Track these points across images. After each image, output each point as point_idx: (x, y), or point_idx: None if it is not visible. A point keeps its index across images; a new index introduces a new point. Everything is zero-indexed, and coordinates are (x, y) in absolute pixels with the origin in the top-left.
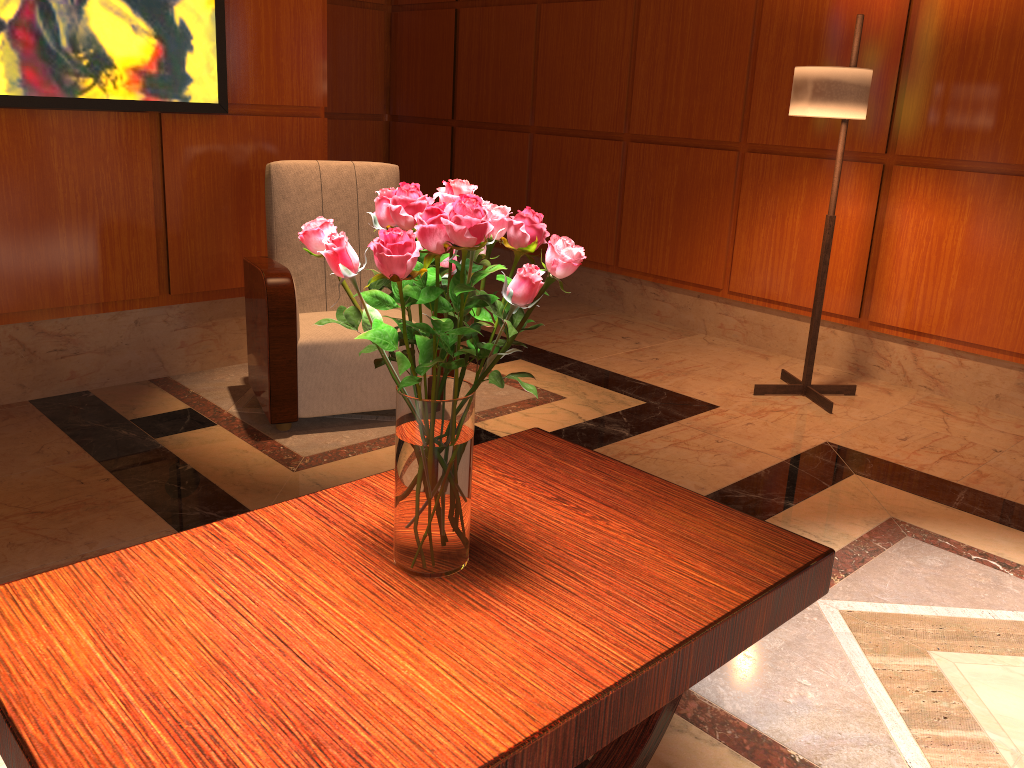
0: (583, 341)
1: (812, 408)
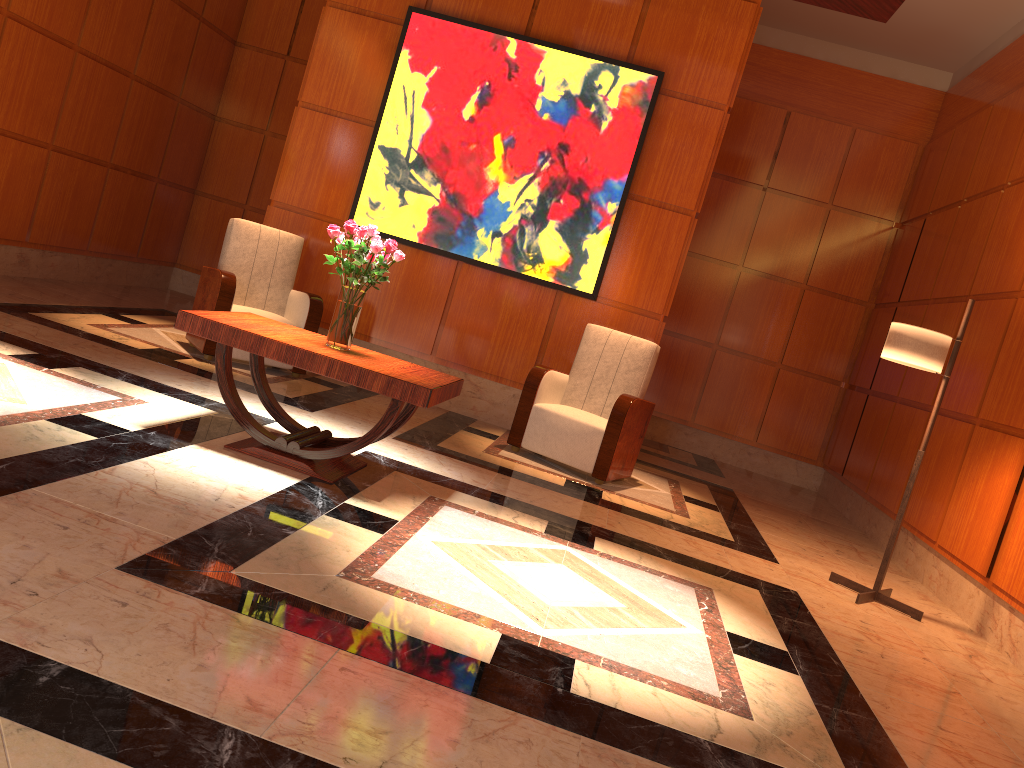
0: (797, 535)
1: (851, 598)
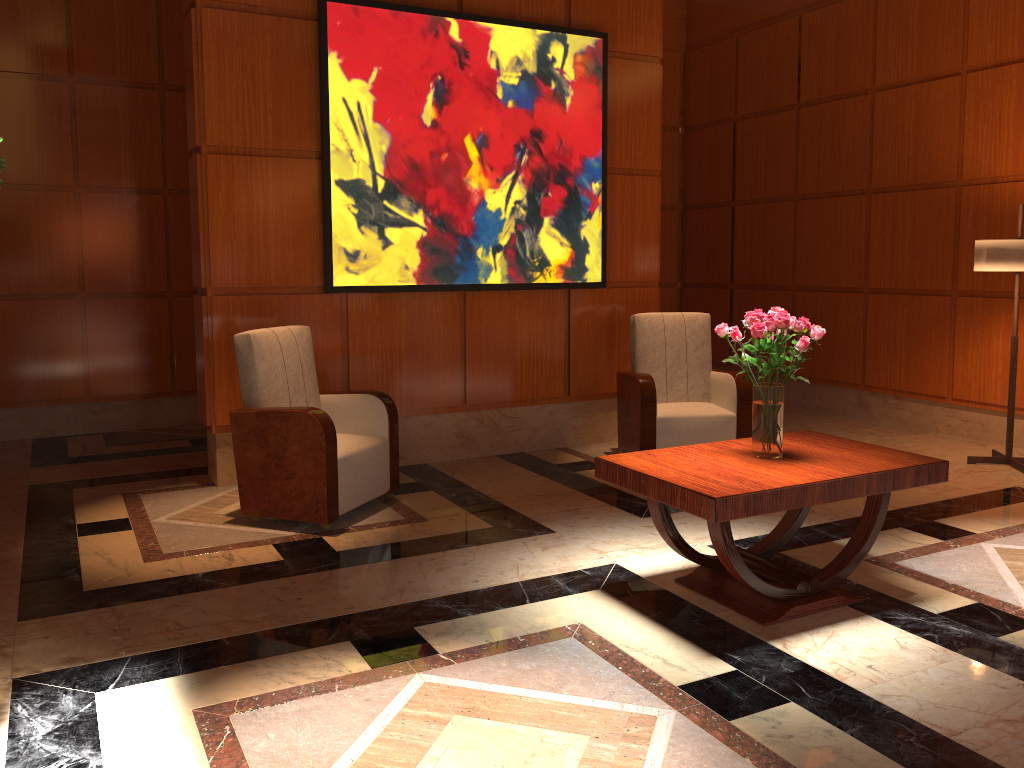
0: (838, 435)
1: (1011, 471)
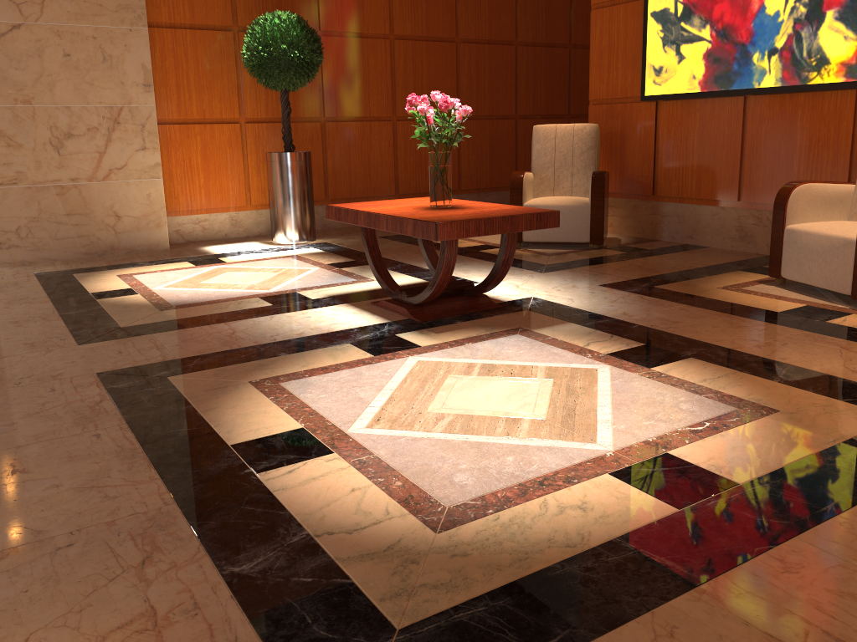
0: None
1: None
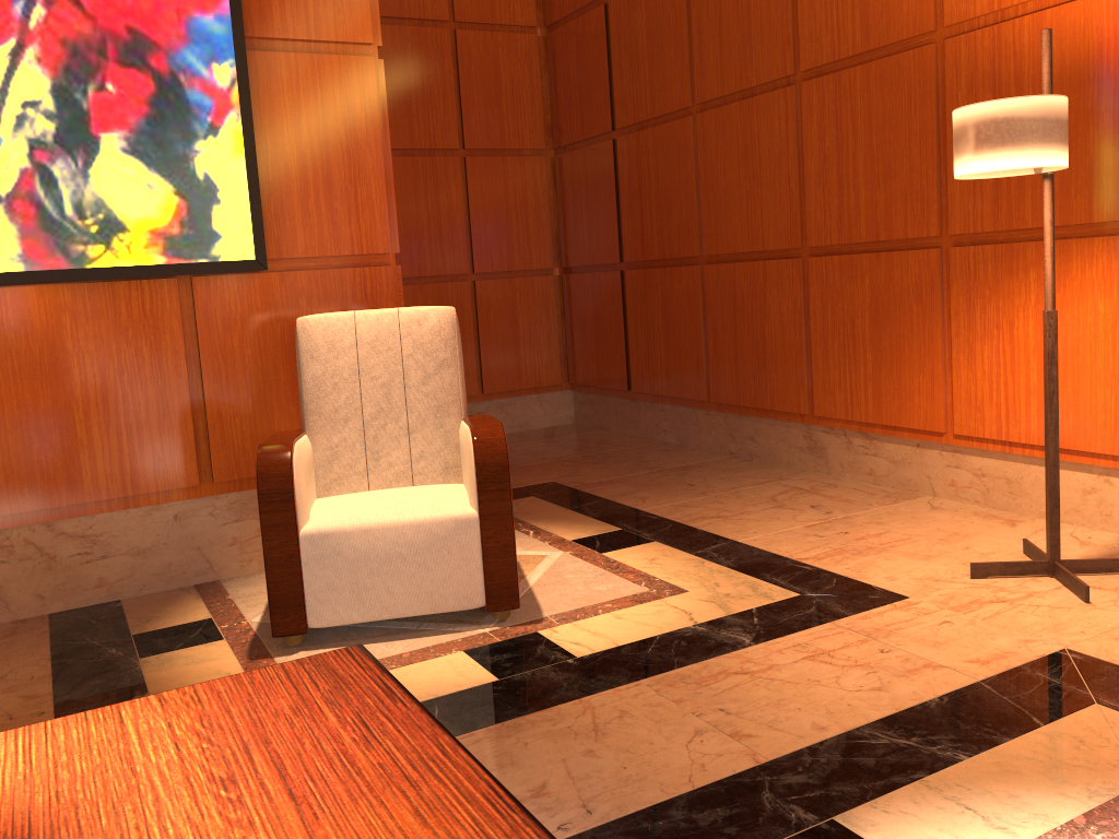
0: (754, 514)
1: (1059, 595)
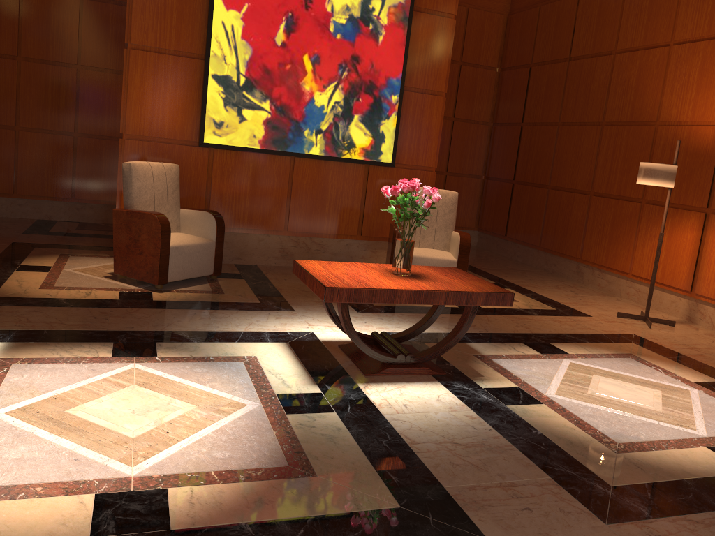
0: (548, 288)
1: (642, 325)
